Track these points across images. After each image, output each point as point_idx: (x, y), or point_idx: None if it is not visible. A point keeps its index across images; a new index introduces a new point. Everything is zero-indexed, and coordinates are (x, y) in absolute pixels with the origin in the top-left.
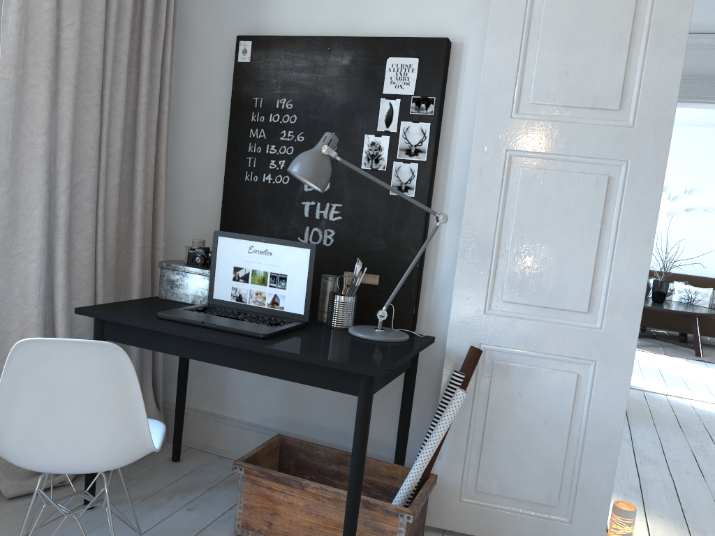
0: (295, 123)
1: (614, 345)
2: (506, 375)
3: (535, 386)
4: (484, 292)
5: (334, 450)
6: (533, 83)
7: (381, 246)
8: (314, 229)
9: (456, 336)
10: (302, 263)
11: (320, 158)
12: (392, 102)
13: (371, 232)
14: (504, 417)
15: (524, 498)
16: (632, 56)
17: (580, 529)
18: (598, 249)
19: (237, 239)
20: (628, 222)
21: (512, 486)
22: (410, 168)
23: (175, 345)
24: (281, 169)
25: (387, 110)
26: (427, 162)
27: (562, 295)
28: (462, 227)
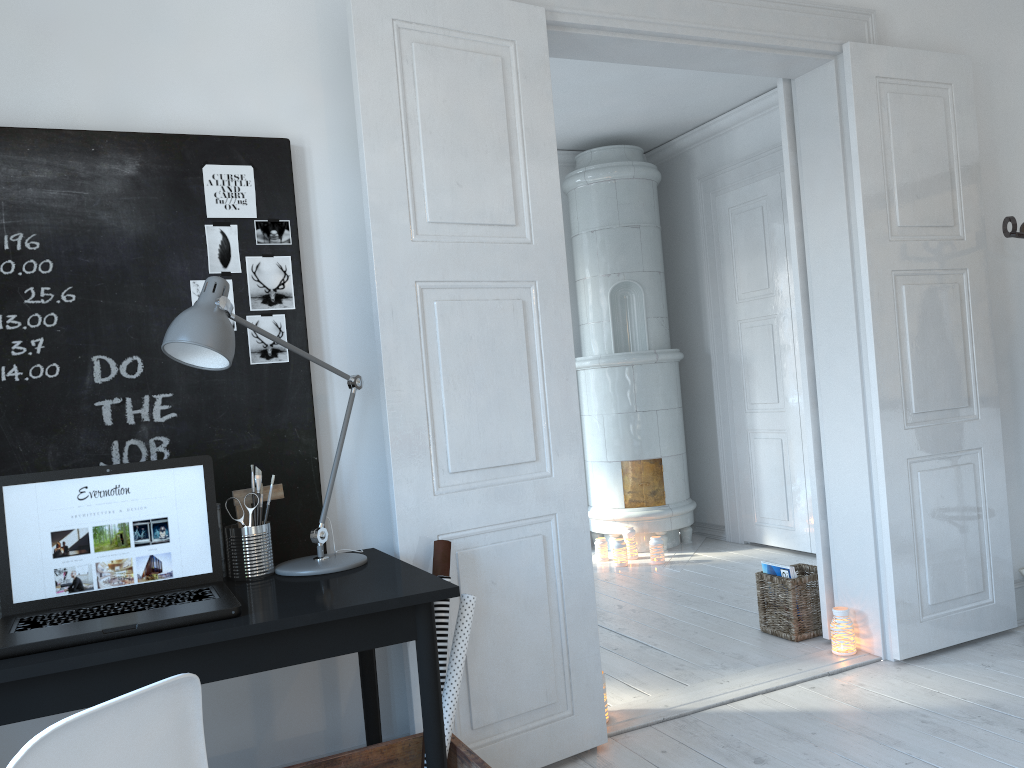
0: (52, 272)
1: (567, 489)
2: (475, 565)
3: (506, 566)
4: (428, 467)
5: (294, 767)
6: (427, 197)
7: (254, 442)
8: (130, 443)
9: (409, 534)
10: (193, 490)
11: (224, 317)
12: (225, 230)
13: (232, 426)
14: (483, 618)
15: (524, 710)
16: (514, 165)
17: (583, 715)
18: (530, 385)
19: (50, 482)
20: (550, 348)
21: (509, 702)
22: (275, 322)
23: (58, 694)
24: (39, 353)
25: (220, 242)
26: (298, 311)
27: (509, 447)
28: (386, 389)
